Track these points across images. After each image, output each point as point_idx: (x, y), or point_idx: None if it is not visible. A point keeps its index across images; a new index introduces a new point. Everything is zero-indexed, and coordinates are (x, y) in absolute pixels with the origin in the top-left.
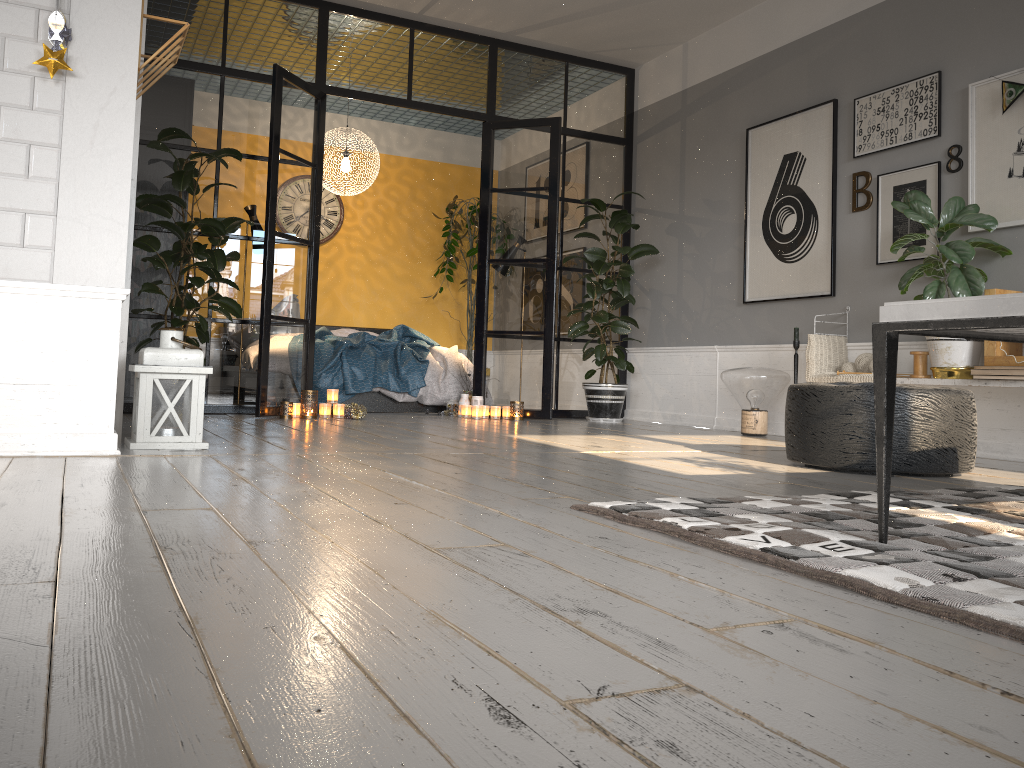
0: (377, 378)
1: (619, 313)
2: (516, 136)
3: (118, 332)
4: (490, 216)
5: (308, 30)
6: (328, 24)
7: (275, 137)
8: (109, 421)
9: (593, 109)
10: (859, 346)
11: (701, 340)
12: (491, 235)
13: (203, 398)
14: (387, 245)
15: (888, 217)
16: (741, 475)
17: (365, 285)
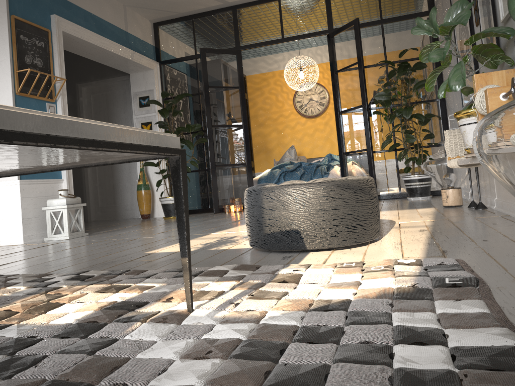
0: None
1: (440, 125)
2: (341, 37)
3: (20, 196)
4: (336, 87)
5: (229, 23)
6: (237, 16)
7: (204, 81)
8: (21, 231)
9: (400, 0)
10: None
11: None
12: (338, 97)
13: (67, 218)
14: None
15: (482, 24)
16: (172, 252)
17: None
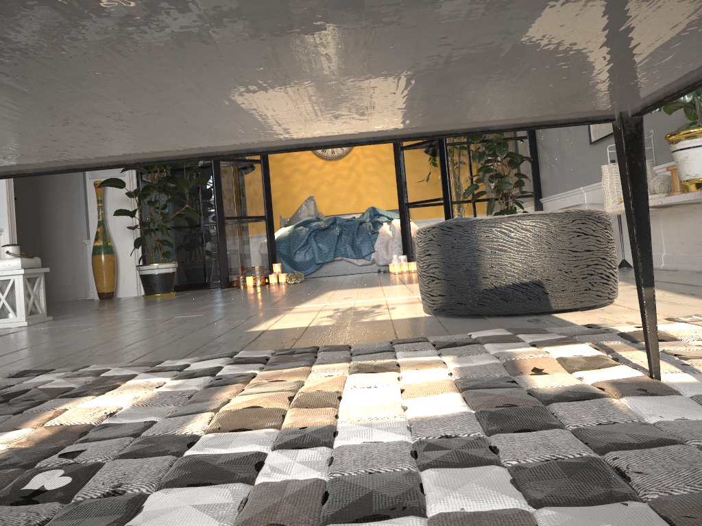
0: (337, 250)
1: (530, 170)
2: None
3: None
4: None
5: None
6: None
7: None
8: None
9: None
10: (662, 168)
11: (575, 184)
12: None
13: (22, 291)
14: (392, 148)
15: None
16: (301, 328)
17: (379, 180)
